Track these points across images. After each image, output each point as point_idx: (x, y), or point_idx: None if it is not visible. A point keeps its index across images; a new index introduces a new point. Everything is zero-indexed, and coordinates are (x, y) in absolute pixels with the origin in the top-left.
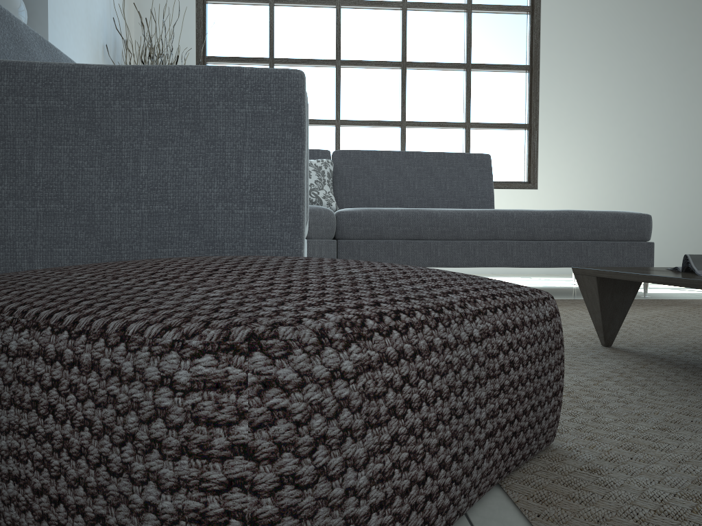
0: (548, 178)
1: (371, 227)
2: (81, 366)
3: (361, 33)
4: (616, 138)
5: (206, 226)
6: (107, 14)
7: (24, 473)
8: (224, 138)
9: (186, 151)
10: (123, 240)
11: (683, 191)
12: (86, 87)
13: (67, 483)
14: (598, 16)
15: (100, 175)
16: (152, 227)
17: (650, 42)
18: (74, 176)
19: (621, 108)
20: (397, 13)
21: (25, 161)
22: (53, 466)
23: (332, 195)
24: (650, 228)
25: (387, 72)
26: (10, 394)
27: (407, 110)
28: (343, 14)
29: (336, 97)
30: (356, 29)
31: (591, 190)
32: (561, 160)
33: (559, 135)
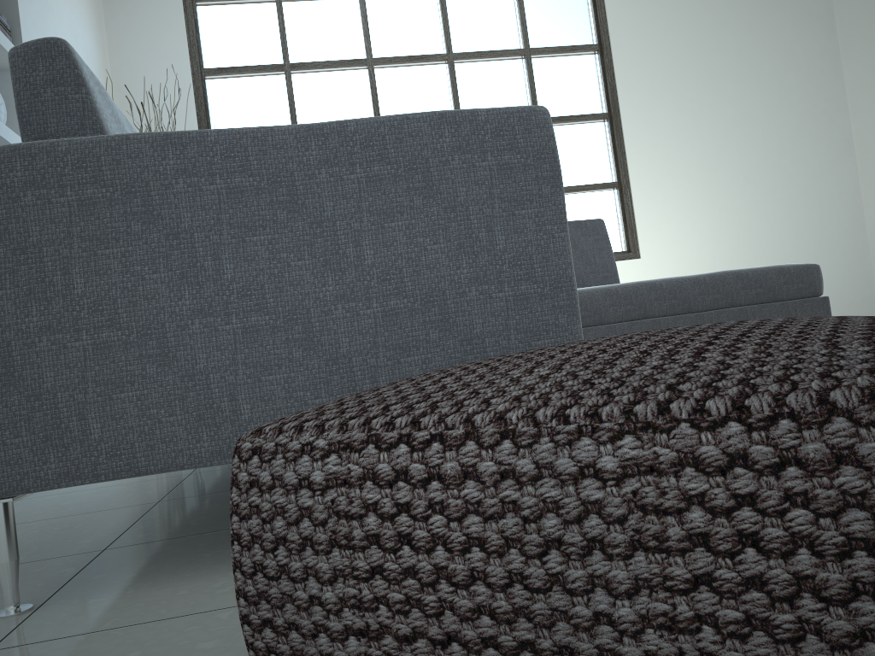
0: (651, 243)
1: None
2: (808, 463)
3: (402, 95)
4: (721, 187)
5: (459, 319)
6: None
7: (693, 649)
8: (466, 202)
9: (420, 225)
10: (354, 353)
11: (806, 239)
12: (279, 155)
13: (829, 645)
14: (677, 48)
15: (313, 270)
16: (389, 331)
17: (740, 71)
18: (278, 275)
19: (720, 151)
20: (442, 67)
21: (210, 263)
22: (780, 625)
23: None
24: (821, 280)
25: None
26: (628, 535)
27: None
28: (378, 75)
29: None
30: (395, 91)
31: (702, 251)
32: (663, 220)
33: (655, 190)
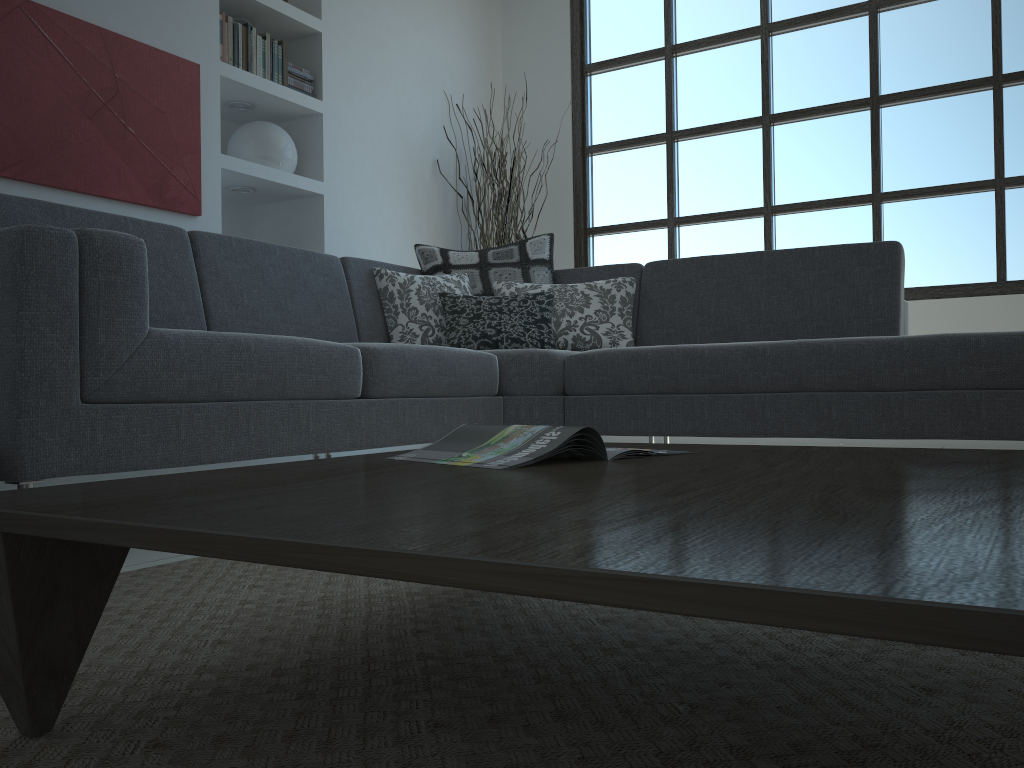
0: None
1: (607, 376)
2: None
3: (803, 66)
4: None
5: None
6: (443, 121)
7: None
8: None
9: None
10: None
11: None
12: None
13: None
14: None
15: None
16: None
17: None
18: None
19: None
20: (861, 21)
21: None
22: None
23: (625, 329)
24: None
25: (848, 118)
26: None
27: (884, 174)
28: (774, 45)
29: (764, 172)
30: (794, 62)
31: None
32: None
33: None
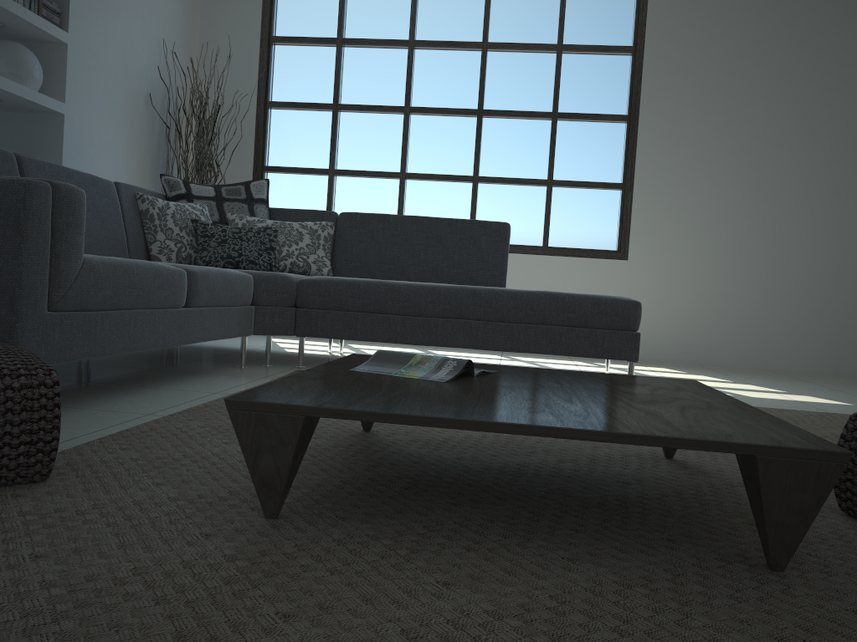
0: (642, 248)
1: (330, 297)
2: None
3: (435, 77)
4: (730, 204)
5: None
6: (156, 61)
7: None
8: None
9: None
10: None
11: (815, 271)
12: None
13: None
14: (715, 58)
15: None
16: None
17: (780, 89)
18: None
19: (738, 168)
20: (476, 54)
21: None
22: None
23: (326, 260)
24: (637, 317)
25: (462, 120)
26: None
27: (481, 164)
28: (417, 56)
29: (403, 148)
30: (429, 72)
31: (694, 265)
32: (659, 227)
33: (657, 197)
